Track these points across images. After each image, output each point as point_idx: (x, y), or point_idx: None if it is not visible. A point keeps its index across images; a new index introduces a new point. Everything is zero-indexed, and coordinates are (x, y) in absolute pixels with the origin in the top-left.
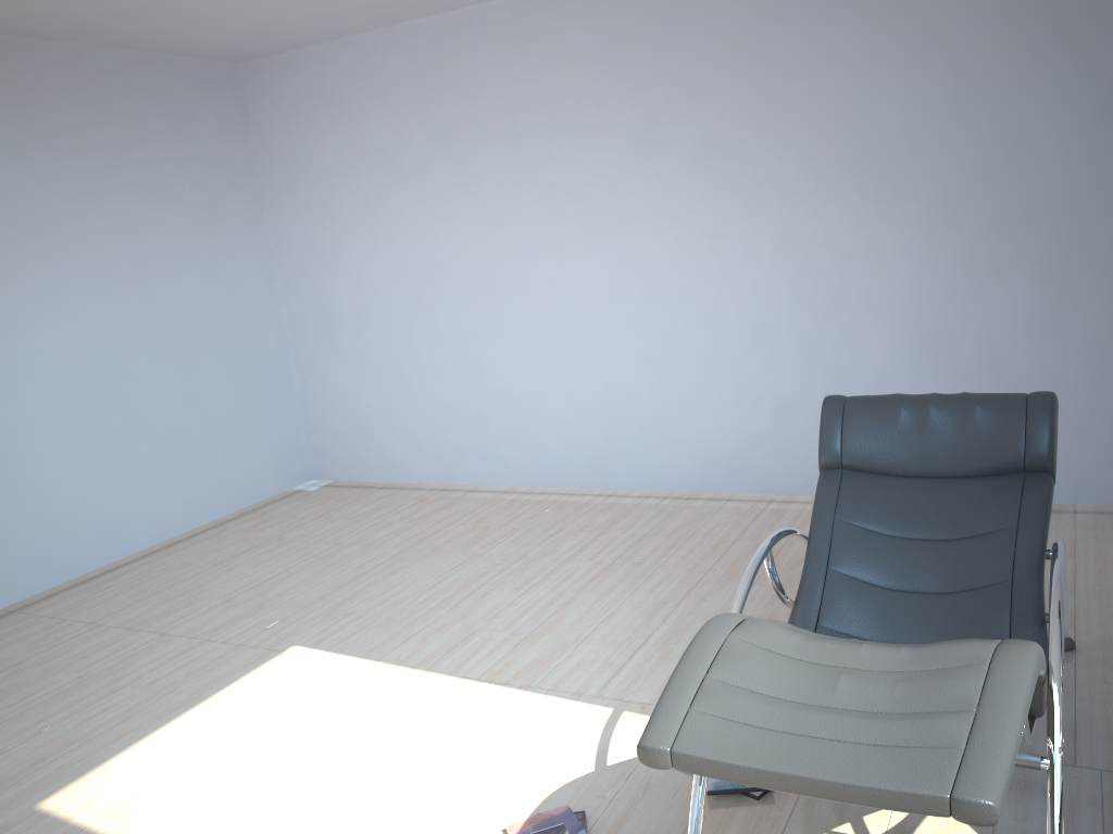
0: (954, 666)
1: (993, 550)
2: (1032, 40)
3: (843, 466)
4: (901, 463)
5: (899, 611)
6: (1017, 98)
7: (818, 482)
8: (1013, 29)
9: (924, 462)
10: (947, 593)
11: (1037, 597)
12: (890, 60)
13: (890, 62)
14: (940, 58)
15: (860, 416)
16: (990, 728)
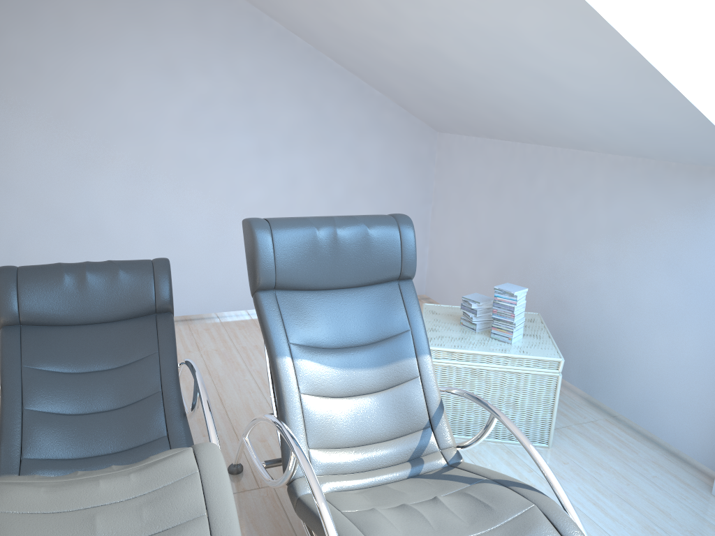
0: (176, 480)
1: (146, 371)
2: (116, 14)
3: (22, 322)
4: (69, 315)
5: (86, 430)
6: (108, 51)
7: (2, 338)
8: (104, 3)
9: (86, 313)
10: (118, 408)
11: (180, 399)
12: (13, 0)
13: (13, 2)
14: (52, 9)
15: (32, 282)
16: (223, 525)
